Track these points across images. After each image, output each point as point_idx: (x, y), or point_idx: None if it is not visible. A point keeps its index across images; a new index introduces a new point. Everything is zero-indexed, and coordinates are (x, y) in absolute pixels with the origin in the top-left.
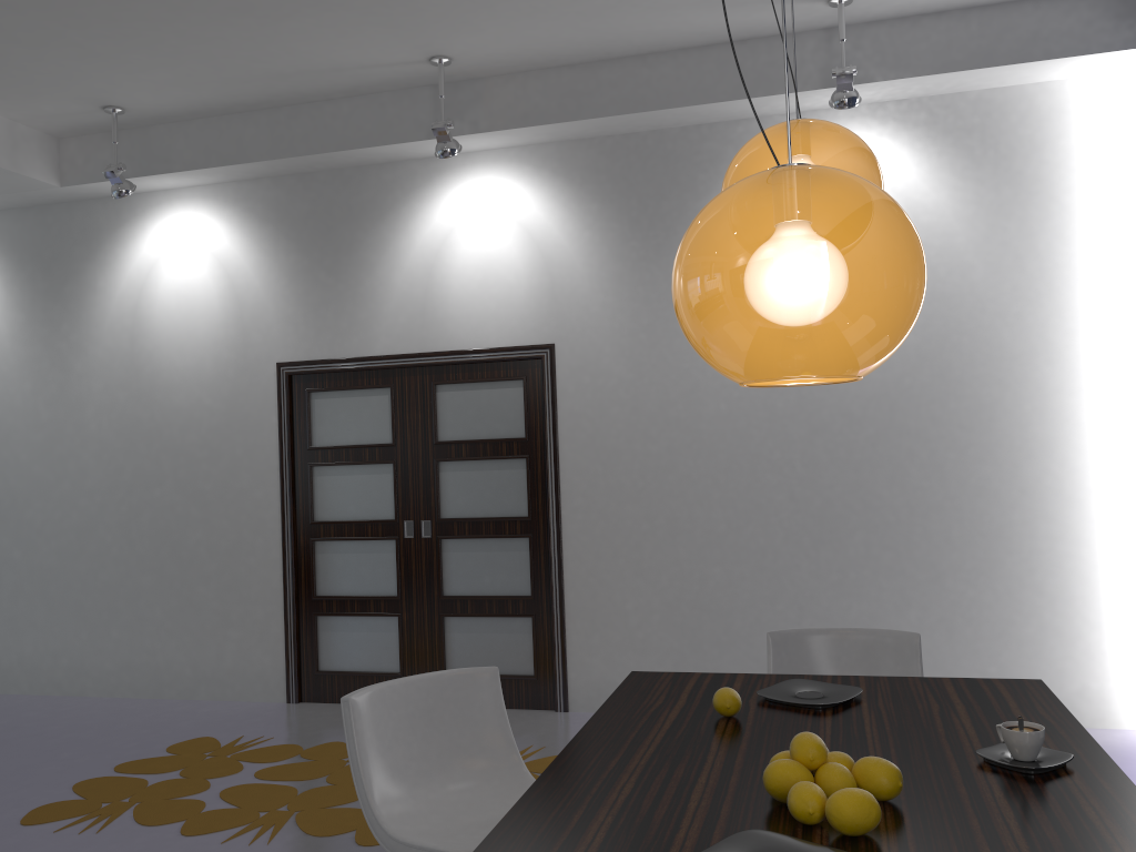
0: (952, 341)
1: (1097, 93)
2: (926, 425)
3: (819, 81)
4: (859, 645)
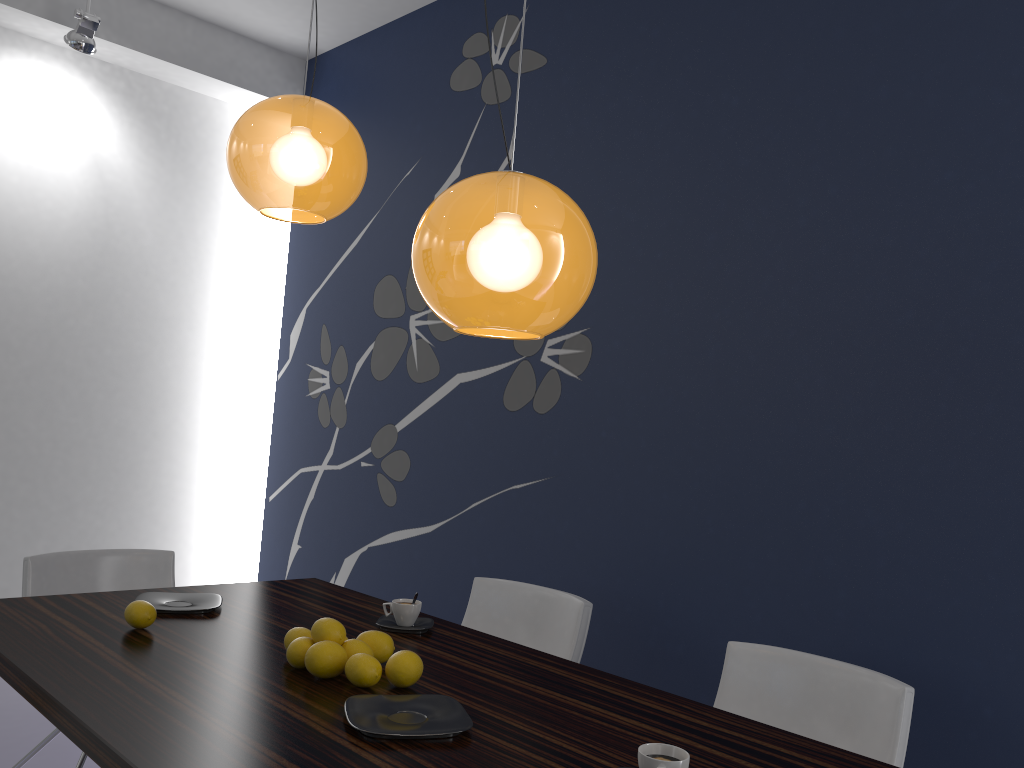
0: (117, 294)
1: None
2: (82, 366)
3: (44, 10)
4: (116, 565)
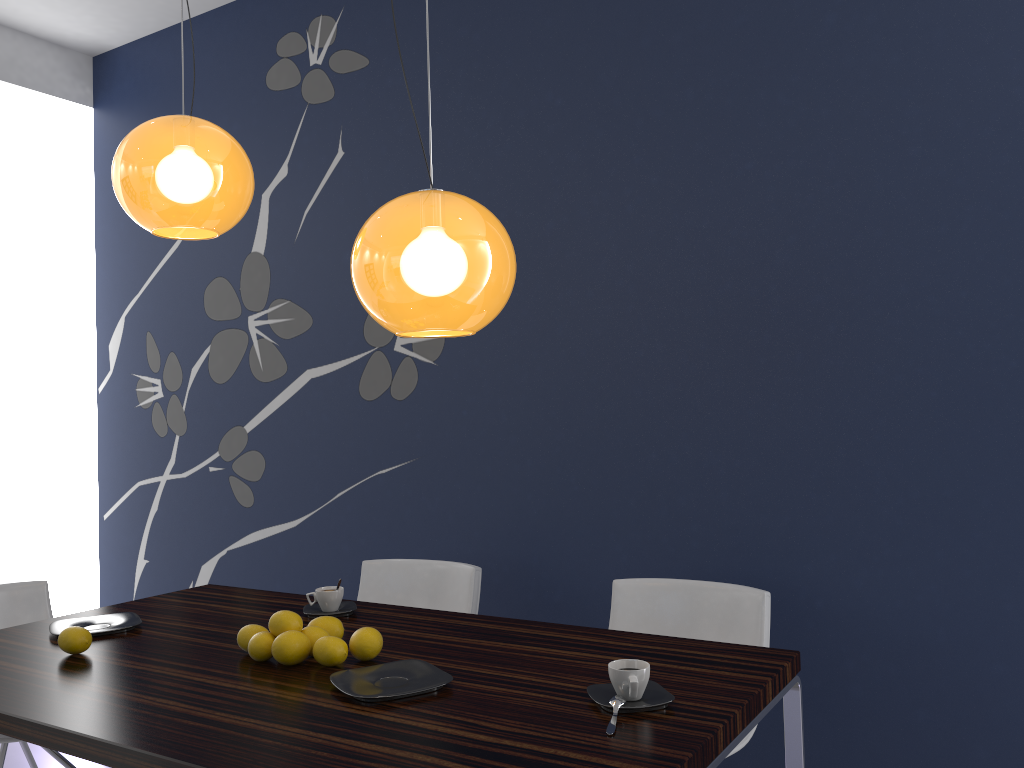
0: None
1: (41, 127)
2: None
3: None
4: None
